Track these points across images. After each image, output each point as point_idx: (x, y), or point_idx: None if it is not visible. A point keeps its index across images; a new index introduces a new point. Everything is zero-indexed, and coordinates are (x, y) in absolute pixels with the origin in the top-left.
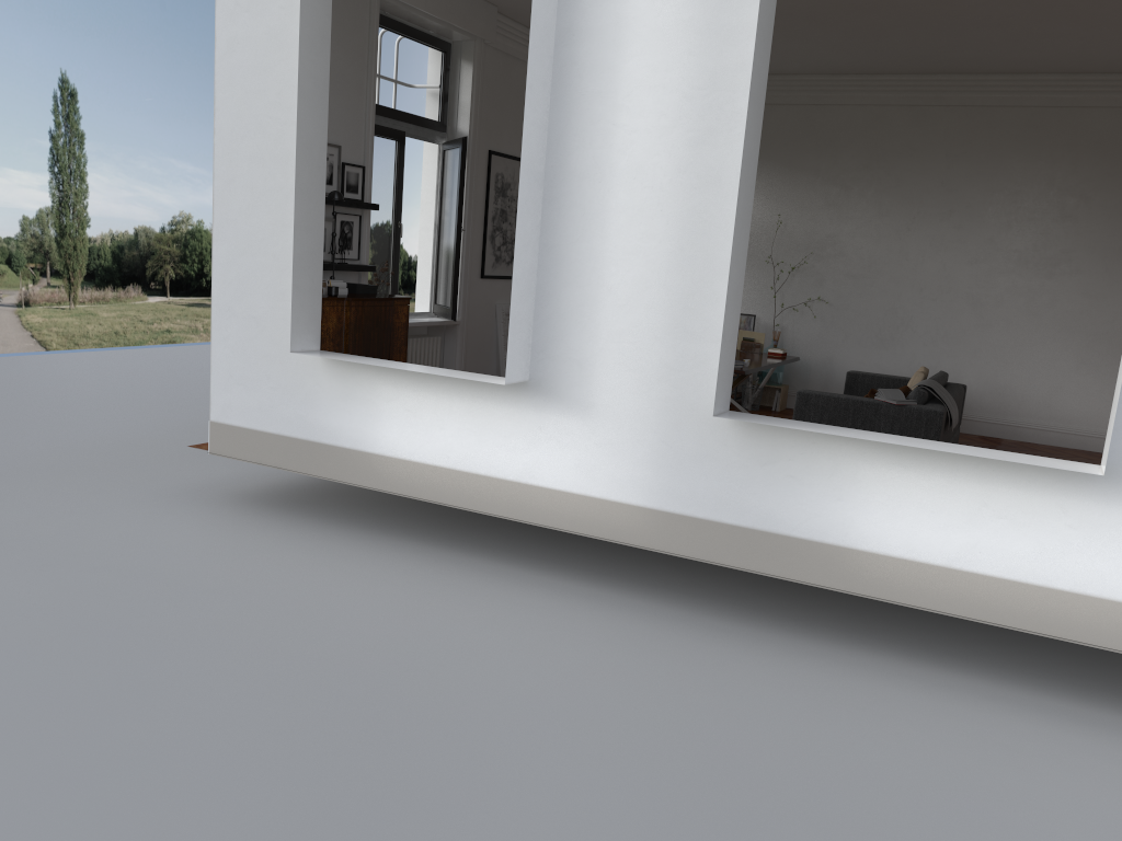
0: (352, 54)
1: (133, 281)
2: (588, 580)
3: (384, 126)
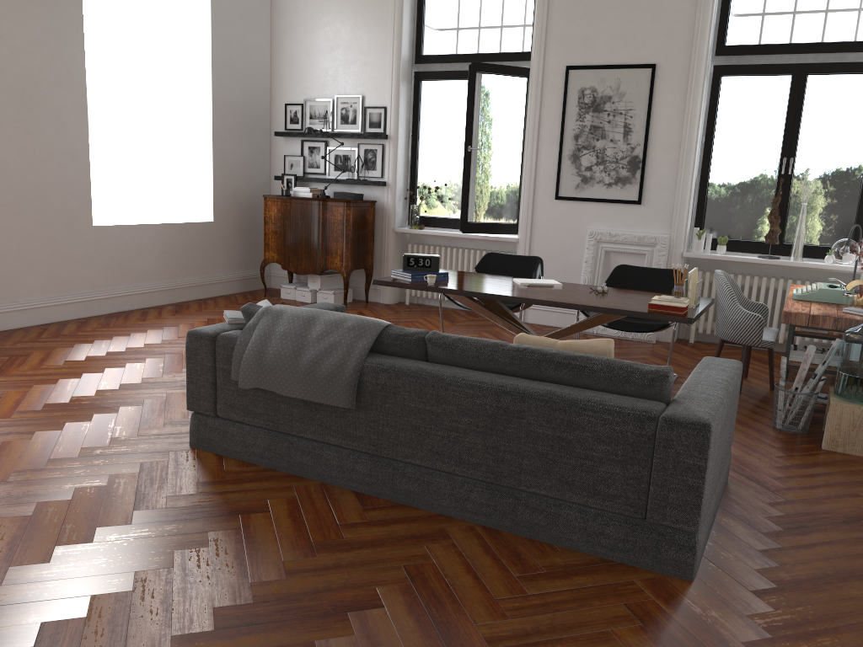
0: (375, 26)
1: None
2: None
3: (448, 71)
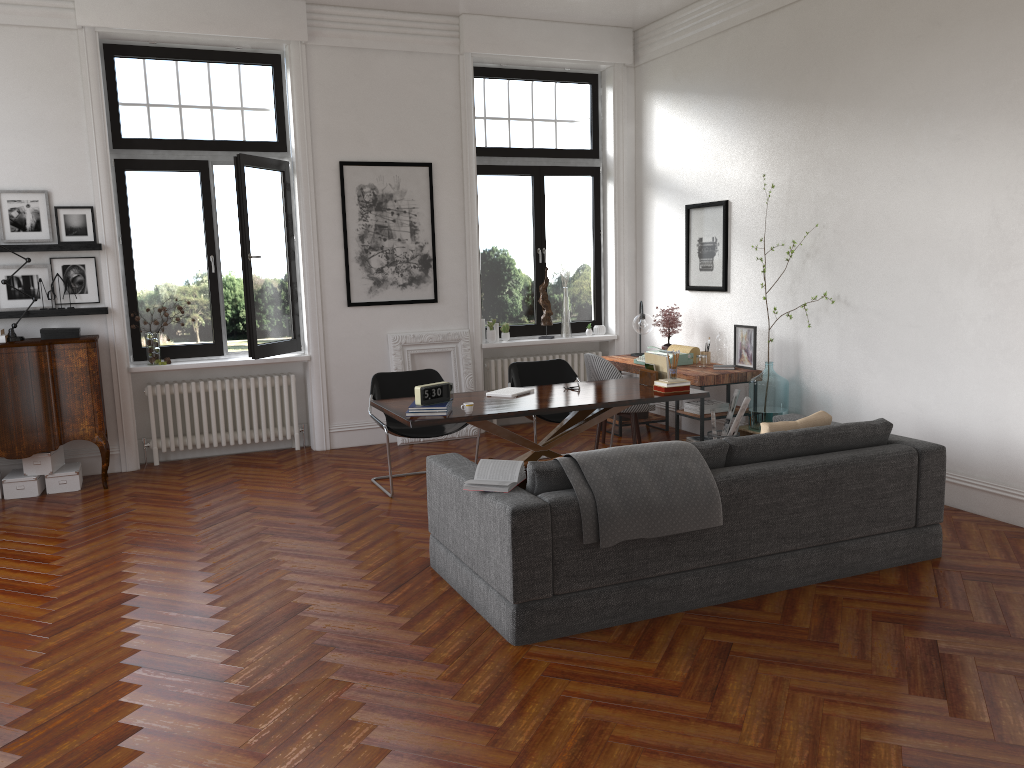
0: (56, 95)
1: None
2: None
3: (167, 159)
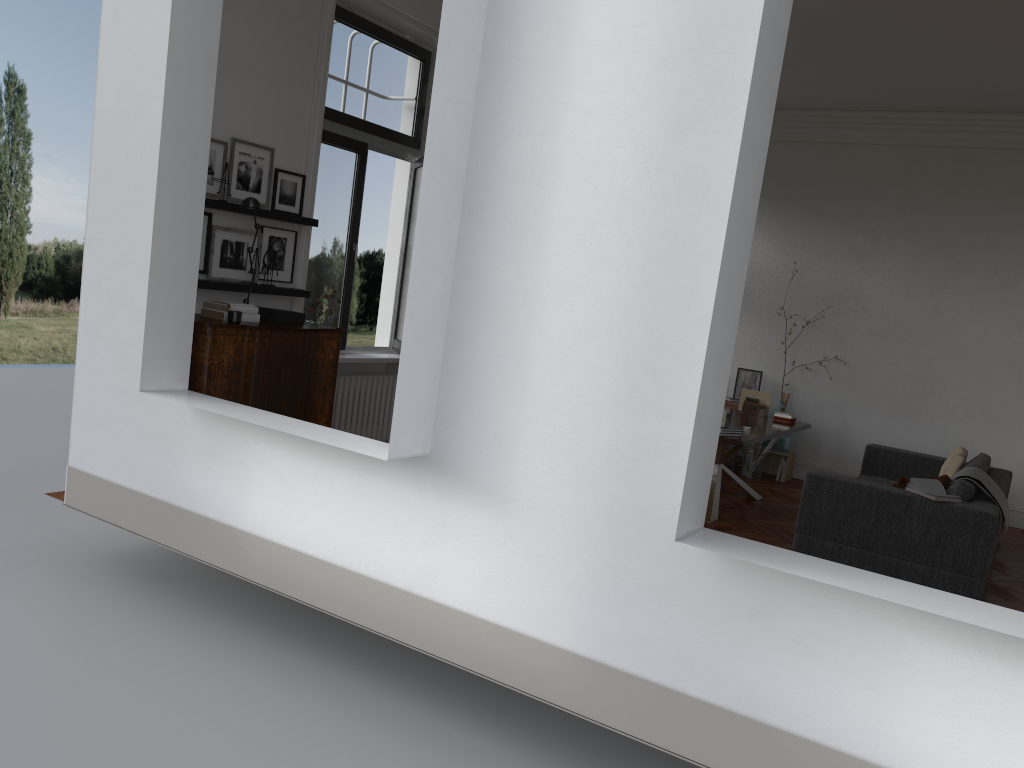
0: (296, 44)
1: (78, 295)
2: (500, 734)
3: (340, 135)
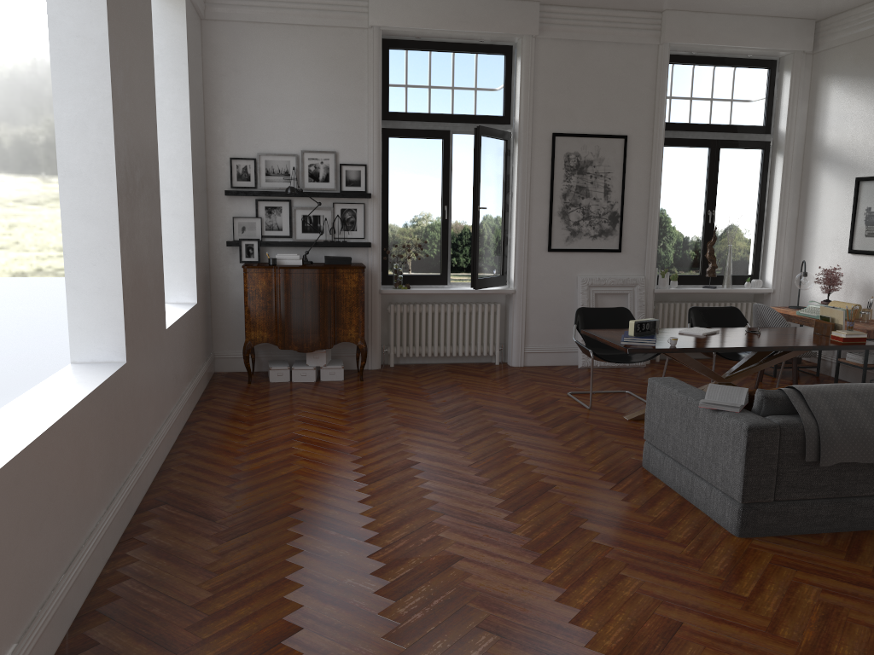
0: (348, 79)
1: None
2: None
3: (420, 129)
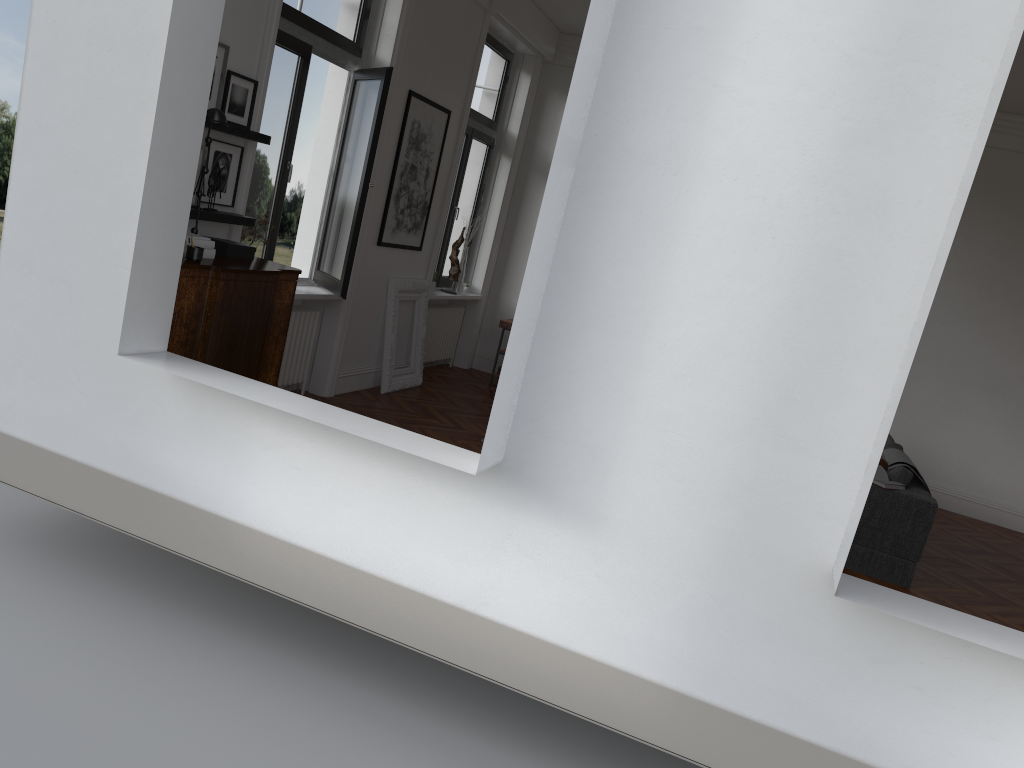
0: None
1: None
2: (539, 751)
3: (287, 33)
